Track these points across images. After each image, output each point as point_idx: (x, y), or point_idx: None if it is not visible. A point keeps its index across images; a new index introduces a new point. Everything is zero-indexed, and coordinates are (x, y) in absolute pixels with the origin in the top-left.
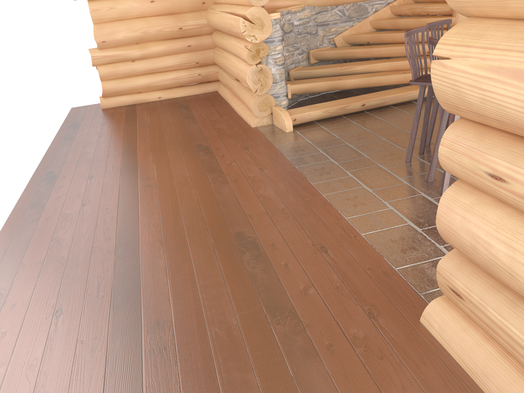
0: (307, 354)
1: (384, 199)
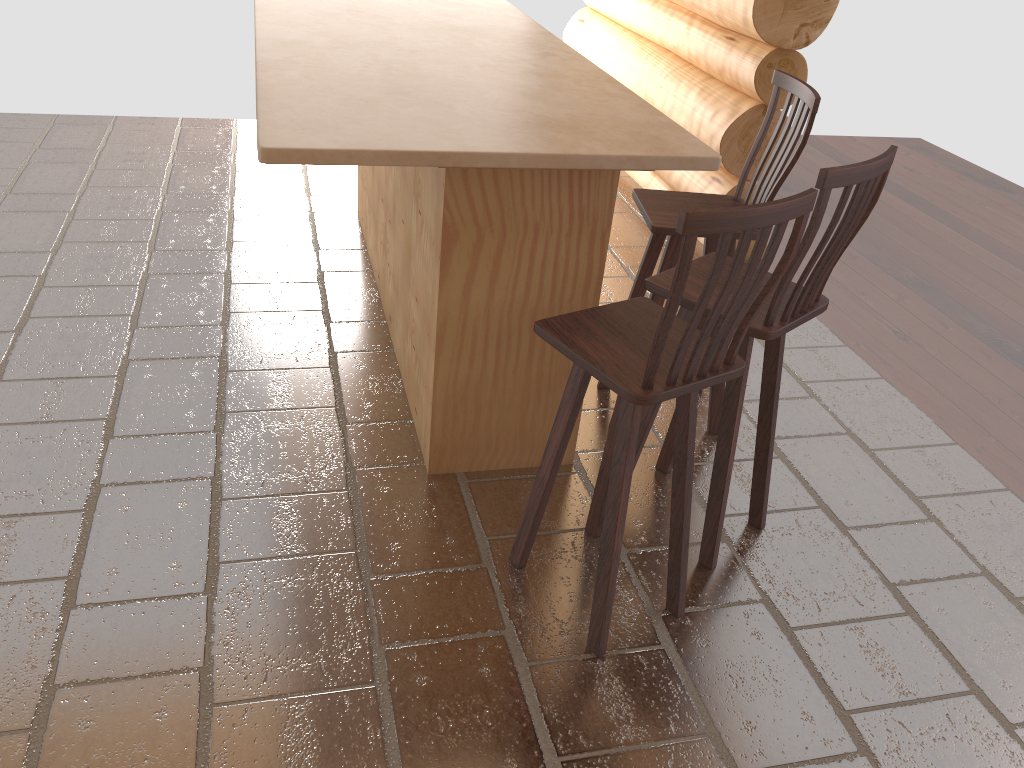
0: (872, 256)
1: (816, 403)
